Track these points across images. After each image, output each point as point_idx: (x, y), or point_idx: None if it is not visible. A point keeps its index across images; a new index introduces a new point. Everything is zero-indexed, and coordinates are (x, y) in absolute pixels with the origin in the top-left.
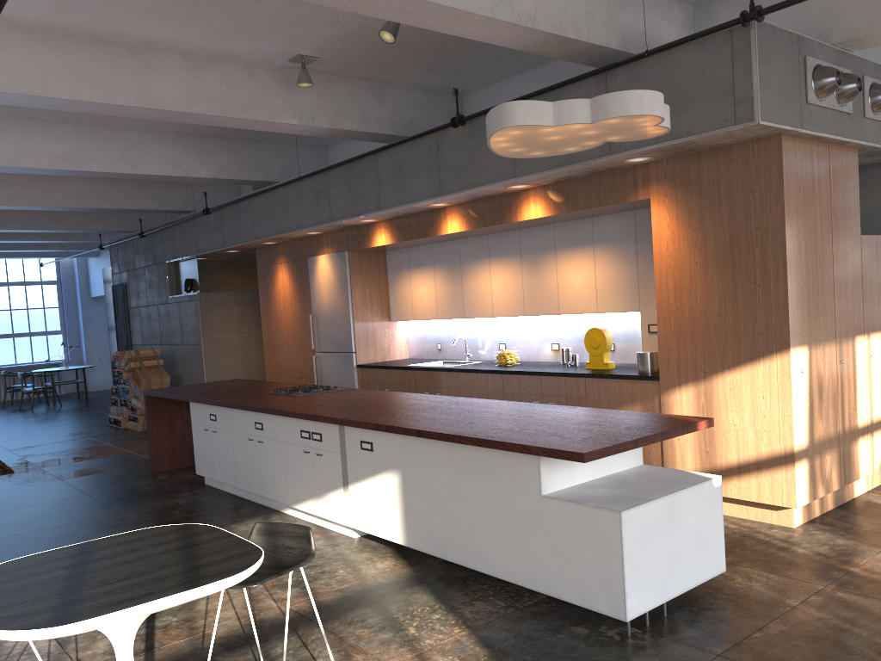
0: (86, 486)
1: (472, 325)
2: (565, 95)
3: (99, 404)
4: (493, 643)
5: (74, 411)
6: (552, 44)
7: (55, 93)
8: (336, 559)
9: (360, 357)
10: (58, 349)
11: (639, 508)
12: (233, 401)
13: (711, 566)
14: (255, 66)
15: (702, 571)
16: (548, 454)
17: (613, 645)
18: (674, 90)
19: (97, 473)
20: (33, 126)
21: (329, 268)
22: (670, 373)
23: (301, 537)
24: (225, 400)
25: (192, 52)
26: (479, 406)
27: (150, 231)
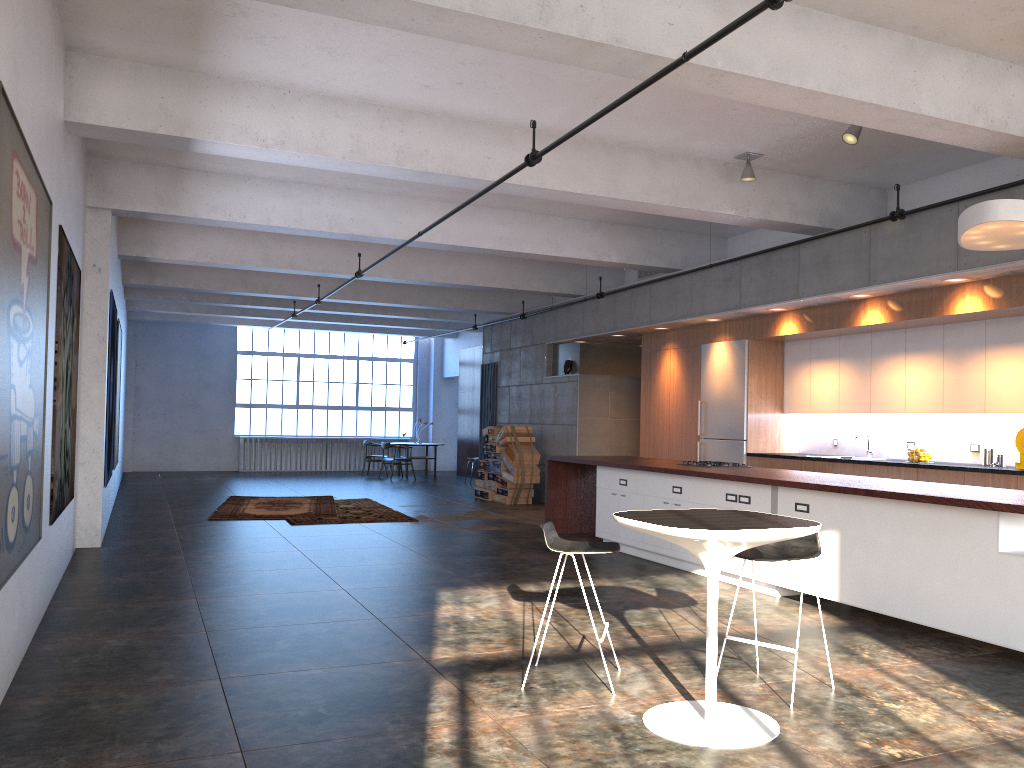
0: (492, 537)
1: (876, 422)
2: (1022, 193)
3: (450, 481)
4: (948, 672)
5: (431, 484)
6: (1018, 146)
7: (549, 185)
8: (766, 607)
9: (750, 446)
10: (408, 425)
11: None
12: (651, 466)
13: None
14: (702, 162)
15: None
16: (1012, 510)
17: None
18: None
19: (495, 529)
20: (483, 212)
21: (726, 355)
22: None
23: (807, 539)
24: (642, 465)
25: (653, 150)
26: (914, 483)
27: (533, 313)
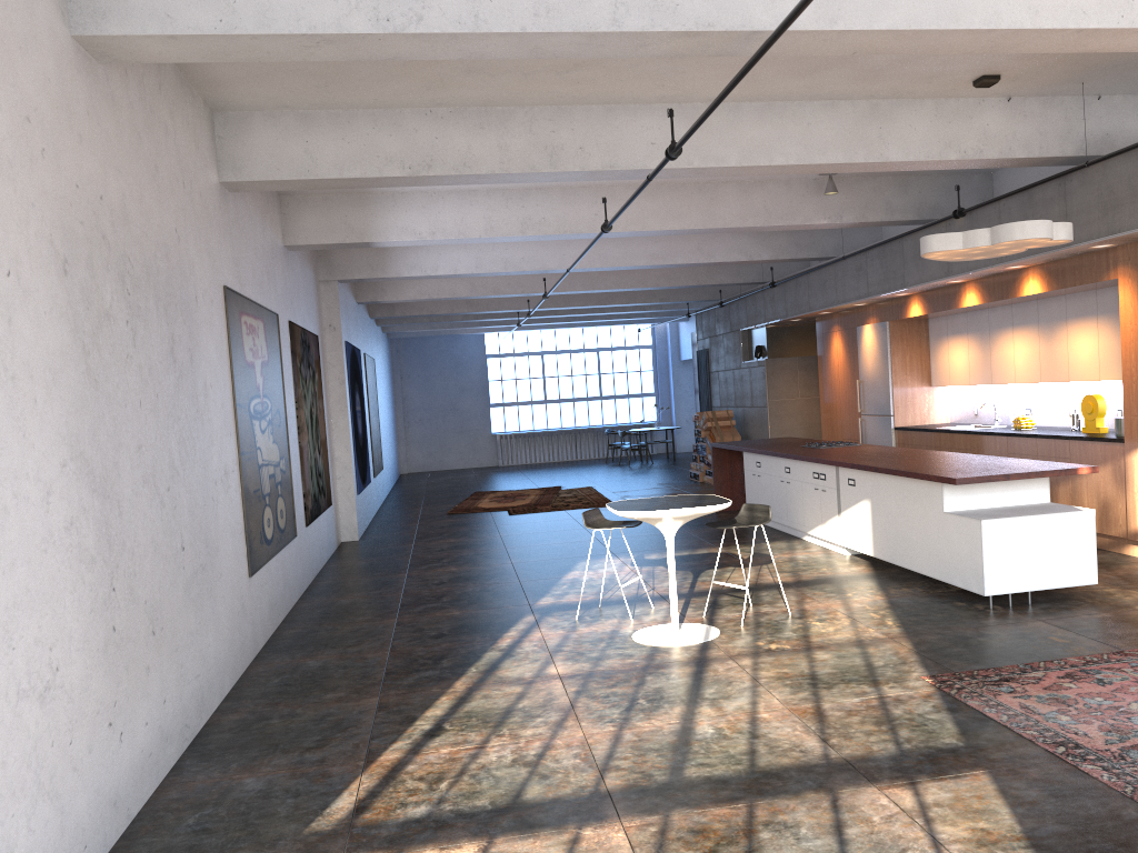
0: None
1: (1003, 391)
2: (1036, 194)
3: (683, 463)
4: (896, 603)
5: (662, 468)
6: (1007, 162)
7: (650, 227)
8: (825, 563)
9: (897, 420)
10: (651, 410)
11: (1000, 520)
12: (770, 450)
13: (1080, 577)
14: (792, 182)
15: (1068, 578)
16: (939, 480)
17: (974, 610)
18: (1110, 194)
19: None
20: None
21: (873, 336)
22: (1132, 436)
23: (765, 511)
24: (765, 450)
25: (743, 180)
26: (943, 456)
27: (727, 302)
